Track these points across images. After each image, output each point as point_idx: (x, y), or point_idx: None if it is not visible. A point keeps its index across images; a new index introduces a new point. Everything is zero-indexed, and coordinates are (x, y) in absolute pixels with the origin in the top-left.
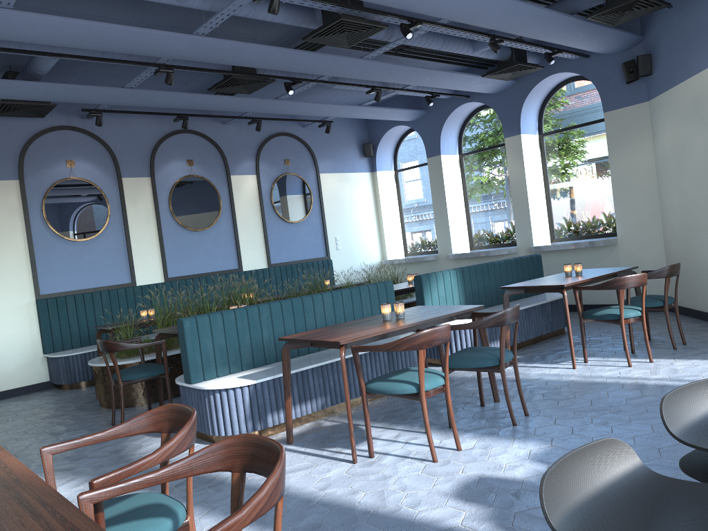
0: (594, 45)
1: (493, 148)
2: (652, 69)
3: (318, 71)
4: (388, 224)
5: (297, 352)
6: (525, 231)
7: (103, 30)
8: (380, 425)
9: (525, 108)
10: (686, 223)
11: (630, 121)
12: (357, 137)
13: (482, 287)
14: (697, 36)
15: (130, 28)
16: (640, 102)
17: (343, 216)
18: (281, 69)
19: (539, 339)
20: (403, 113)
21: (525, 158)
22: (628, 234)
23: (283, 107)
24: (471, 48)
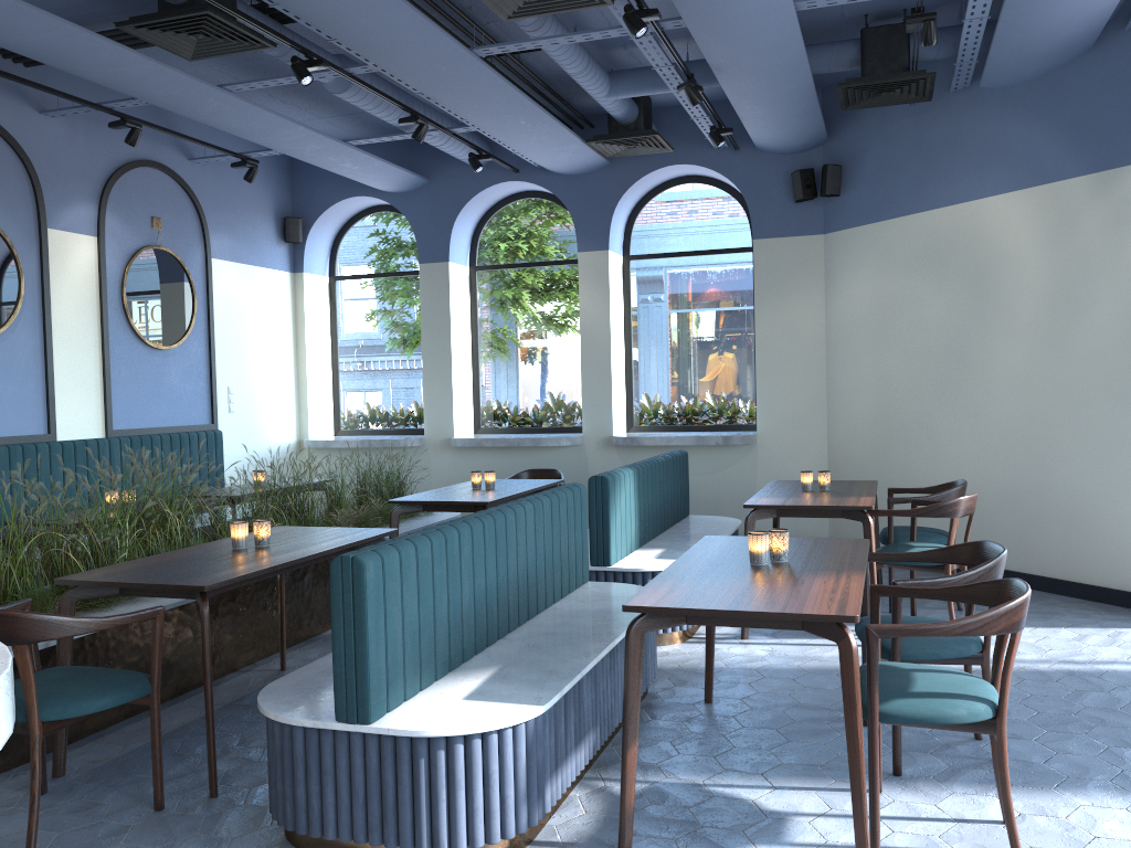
0: (782, 134)
1: (537, 265)
2: (840, 188)
3: (392, 52)
4: (314, 373)
5: (497, 632)
6: (601, 410)
7: None
8: (748, 782)
9: (618, 209)
10: (884, 421)
11: (793, 259)
12: (275, 203)
13: (651, 503)
14: (953, 154)
15: None
16: (811, 234)
17: (244, 349)
18: (336, 25)
19: None
20: (397, 174)
21: (611, 291)
22: (774, 430)
23: (224, 108)
24: (608, 88)
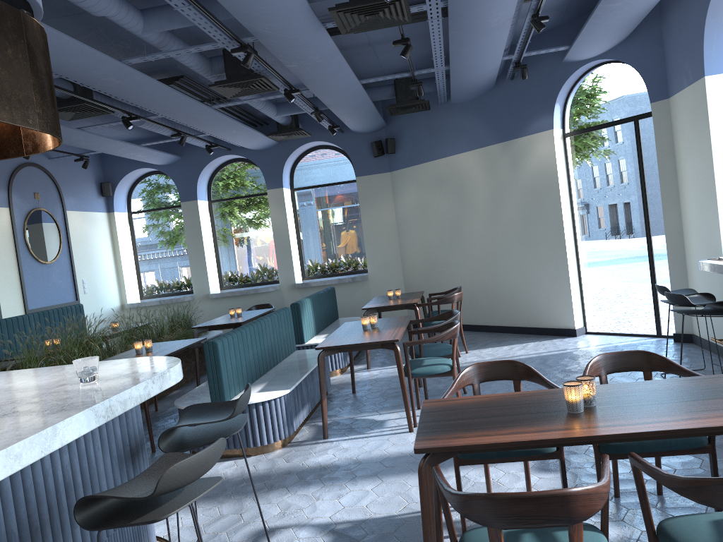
0: (363, 126)
1: (245, 197)
2: (395, 149)
3: (174, 112)
4: (126, 266)
5: (263, 371)
6: (288, 270)
7: (61, 42)
8: (371, 414)
9: (286, 166)
10: (427, 261)
11: (376, 185)
12: (95, 175)
13: (320, 313)
14: (443, 133)
15: (83, 45)
16: (384, 172)
17: (88, 258)
18: (148, 105)
19: (358, 352)
20: (165, 156)
21: (286, 208)
22: (376, 271)
23: (80, 138)
24: (276, 112)
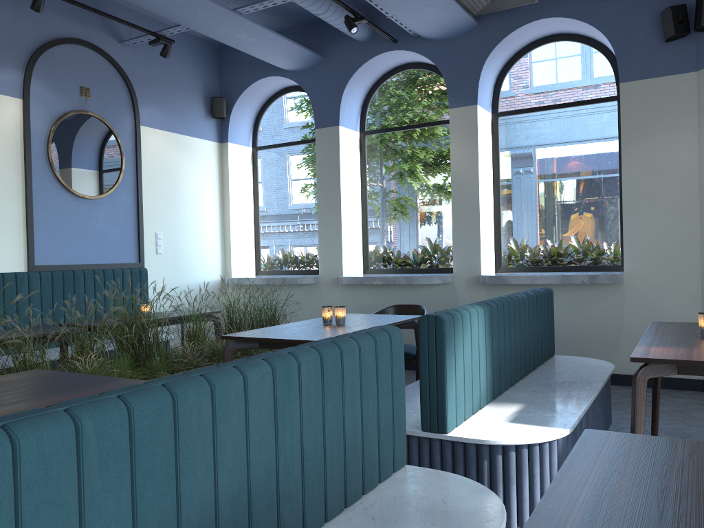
0: None
1: (416, 127)
2: None
3: None
4: (237, 224)
5: None
6: (470, 251)
7: None
8: None
9: (486, 67)
10: None
11: (663, 99)
12: (204, 86)
13: (509, 346)
14: None
15: None
16: (683, 72)
17: (172, 202)
18: None
19: None
20: (292, 49)
21: (479, 142)
22: (642, 269)
23: None
24: None
